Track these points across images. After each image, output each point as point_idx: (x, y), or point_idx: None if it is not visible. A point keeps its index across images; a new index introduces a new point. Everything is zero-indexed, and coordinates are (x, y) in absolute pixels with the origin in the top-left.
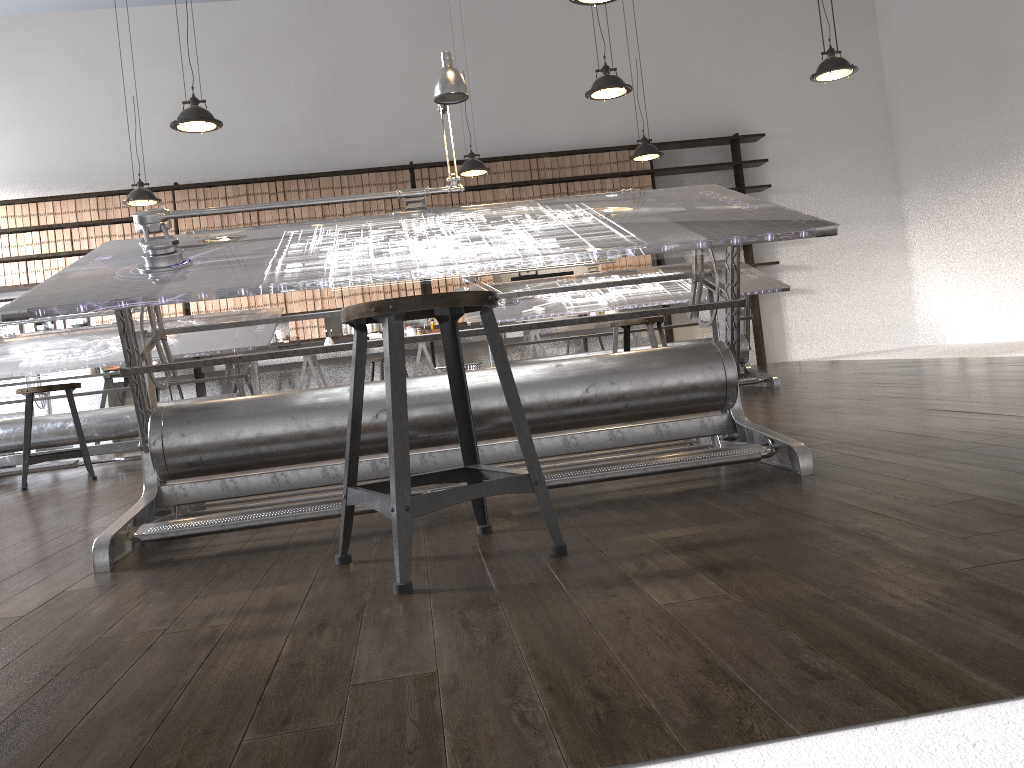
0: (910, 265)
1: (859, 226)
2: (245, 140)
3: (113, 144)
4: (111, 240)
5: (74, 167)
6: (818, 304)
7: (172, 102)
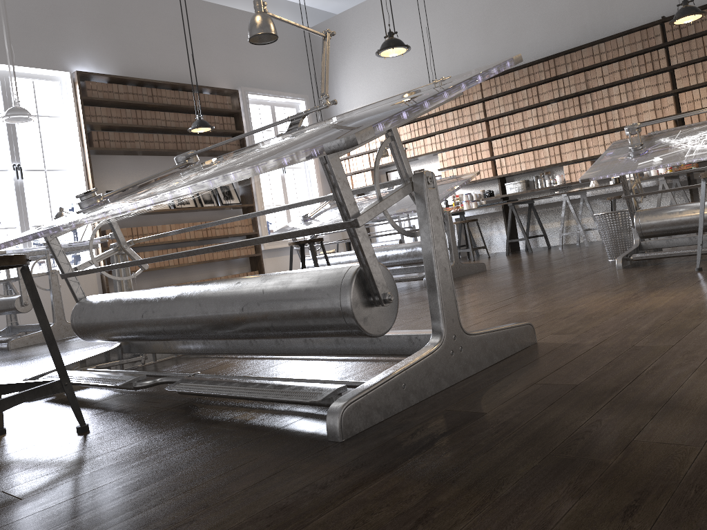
0: None
1: None
2: (529, 32)
3: (448, 57)
4: (447, 124)
5: (428, 78)
6: None
7: (480, 18)
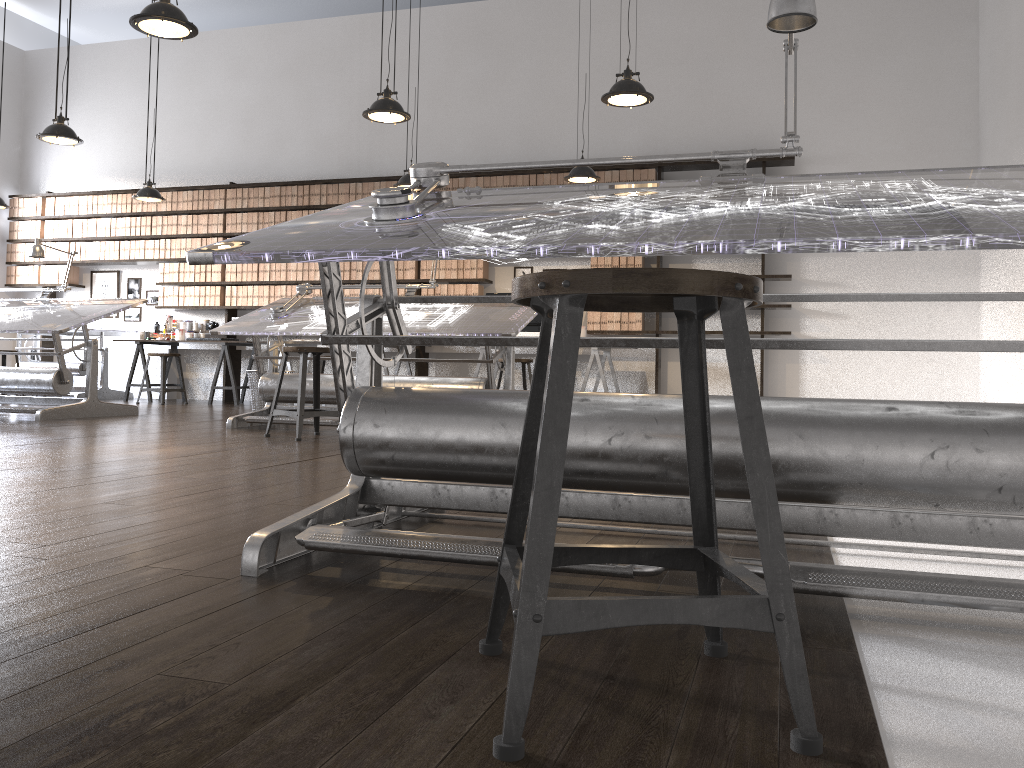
0: (980, 326)
1: (917, 272)
2: (294, 147)
3: (197, 147)
4: (177, 228)
5: (169, 165)
6: (848, 360)
7: (243, 111)
